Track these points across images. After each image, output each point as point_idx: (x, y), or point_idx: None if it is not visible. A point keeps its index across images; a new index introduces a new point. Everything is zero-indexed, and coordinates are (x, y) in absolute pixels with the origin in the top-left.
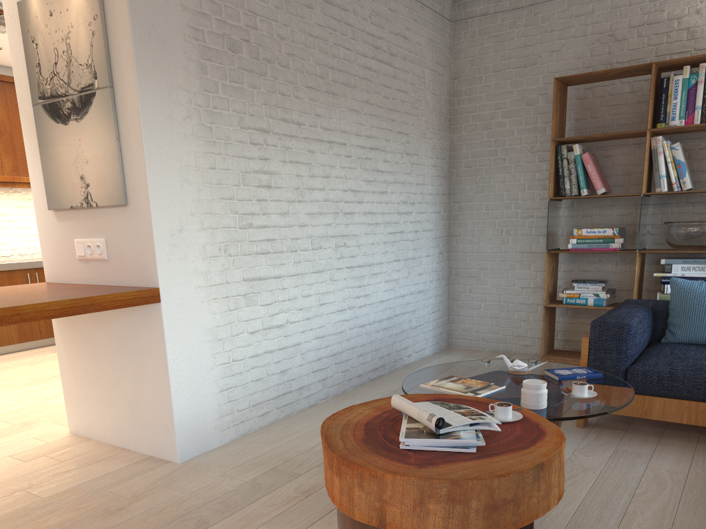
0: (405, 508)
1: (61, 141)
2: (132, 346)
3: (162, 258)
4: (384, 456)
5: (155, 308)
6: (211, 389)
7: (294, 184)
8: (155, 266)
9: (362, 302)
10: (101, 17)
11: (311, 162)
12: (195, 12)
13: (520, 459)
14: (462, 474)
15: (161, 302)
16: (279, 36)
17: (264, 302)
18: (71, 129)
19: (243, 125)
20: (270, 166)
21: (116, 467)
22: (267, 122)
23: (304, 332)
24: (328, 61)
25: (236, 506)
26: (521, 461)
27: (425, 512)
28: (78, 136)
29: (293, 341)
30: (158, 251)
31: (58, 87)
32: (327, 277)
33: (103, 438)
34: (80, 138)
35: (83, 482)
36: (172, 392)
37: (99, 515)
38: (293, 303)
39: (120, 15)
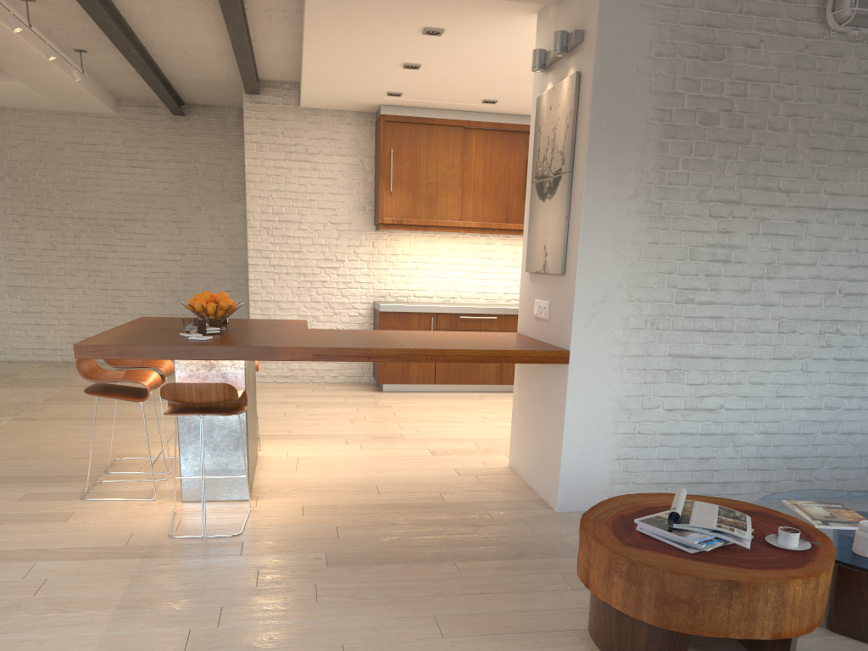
0: (599, 574)
1: (539, 215)
2: (549, 399)
3: (578, 325)
4: (614, 530)
5: (565, 368)
6: (606, 454)
7: (765, 259)
8: (570, 331)
9: (855, 405)
10: (573, 112)
11: (799, 233)
12: (664, 93)
13: (721, 571)
14: (645, 560)
15: (569, 364)
16: (777, 98)
17: (692, 381)
18: (545, 206)
19: (702, 198)
20: (732, 239)
21: (511, 499)
22: (739, 192)
23: (744, 423)
24: (856, 114)
25: (558, 554)
26: (717, 573)
27: (611, 582)
28: (547, 212)
29: (725, 429)
30: (575, 318)
31: (544, 169)
32: (797, 366)
33: (523, 475)
34: (548, 213)
35: (479, 501)
36: (563, 447)
37: (464, 524)
38: (734, 388)
39: (585, 110)
